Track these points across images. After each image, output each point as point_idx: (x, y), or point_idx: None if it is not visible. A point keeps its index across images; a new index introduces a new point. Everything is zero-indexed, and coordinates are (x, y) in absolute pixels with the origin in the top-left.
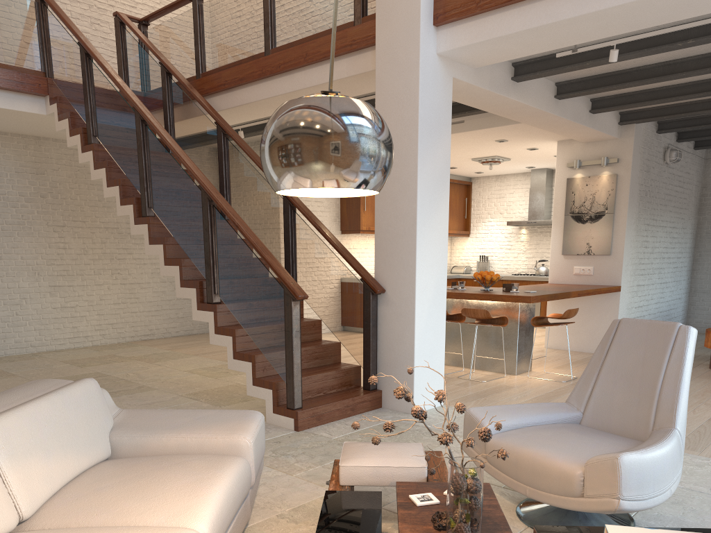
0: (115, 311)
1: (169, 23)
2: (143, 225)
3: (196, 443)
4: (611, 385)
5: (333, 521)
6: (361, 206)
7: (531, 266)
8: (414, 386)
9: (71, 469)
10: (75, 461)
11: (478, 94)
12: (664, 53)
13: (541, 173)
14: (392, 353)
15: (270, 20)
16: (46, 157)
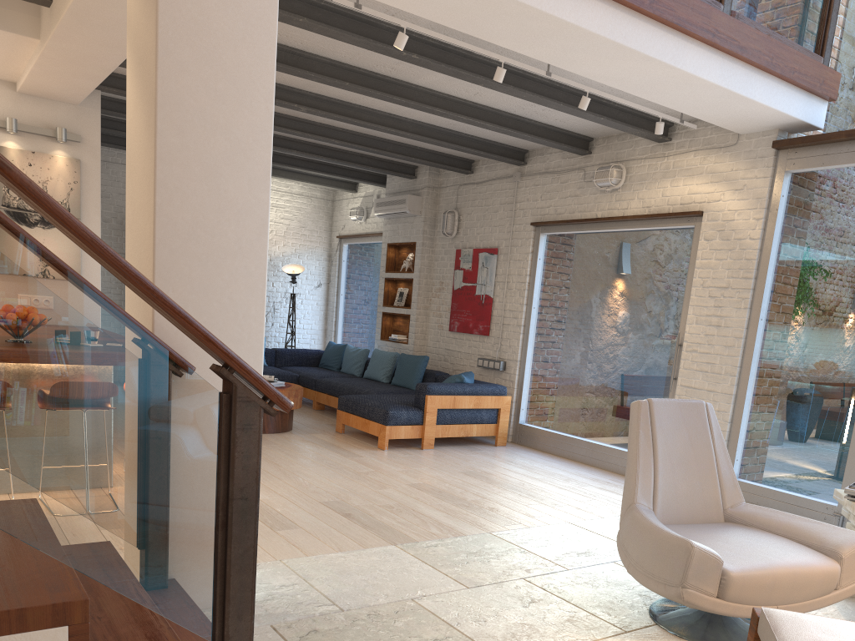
0: None
1: None
2: None
3: None
4: (670, 473)
5: None
6: None
7: None
8: None
9: None
10: None
11: None
12: (314, 41)
13: None
14: None
15: None
16: None
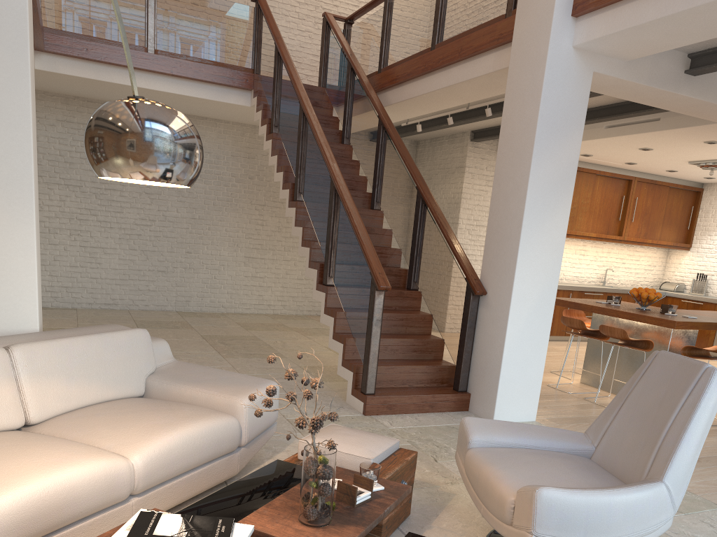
0: (297, 286)
1: (366, 21)
2: (293, 209)
3: (204, 398)
4: (627, 422)
5: (249, 483)
6: None
7: None
8: (498, 394)
9: (92, 396)
10: (98, 390)
11: (637, 90)
12: None
13: None
14: (484, 357)
15: (439, 15)
16: (258, 143)
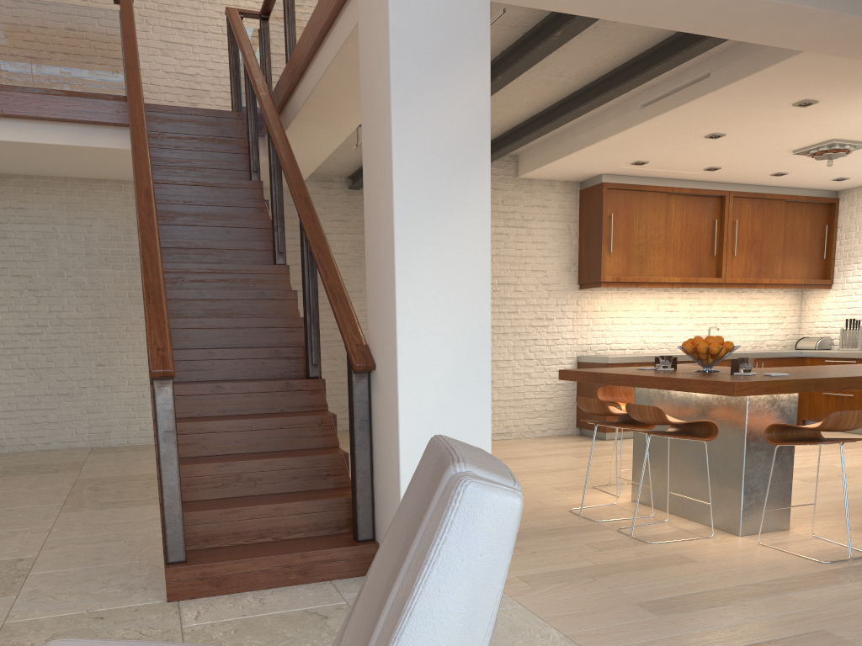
0: None
1: (275, 6)
2: None
3: None
4: (354, 644)
5: None
6: (603, 245)
7: None
8: None
9: None
10: None
11: None
12: None
13: None
14: (384, 479)
15: None
16: None
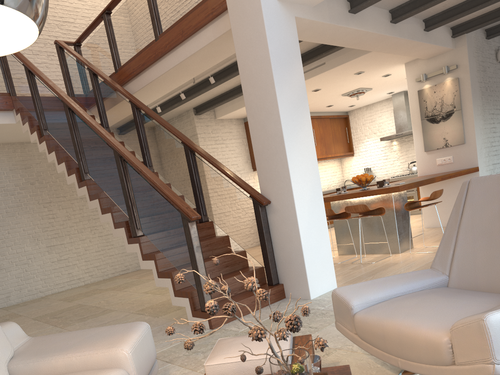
0: (97, 257)
1: (92, 39)
2: (83, 187)
3: (81, 361)
4: (471, 244)
5: None
6: None
7: (405, 168)
8: (307, 276)
9: None
10: None
11: (322, 30)
12: None
13: (400, 95)
14: (285, 252)
15: (154, 14)
16: (30, 155)
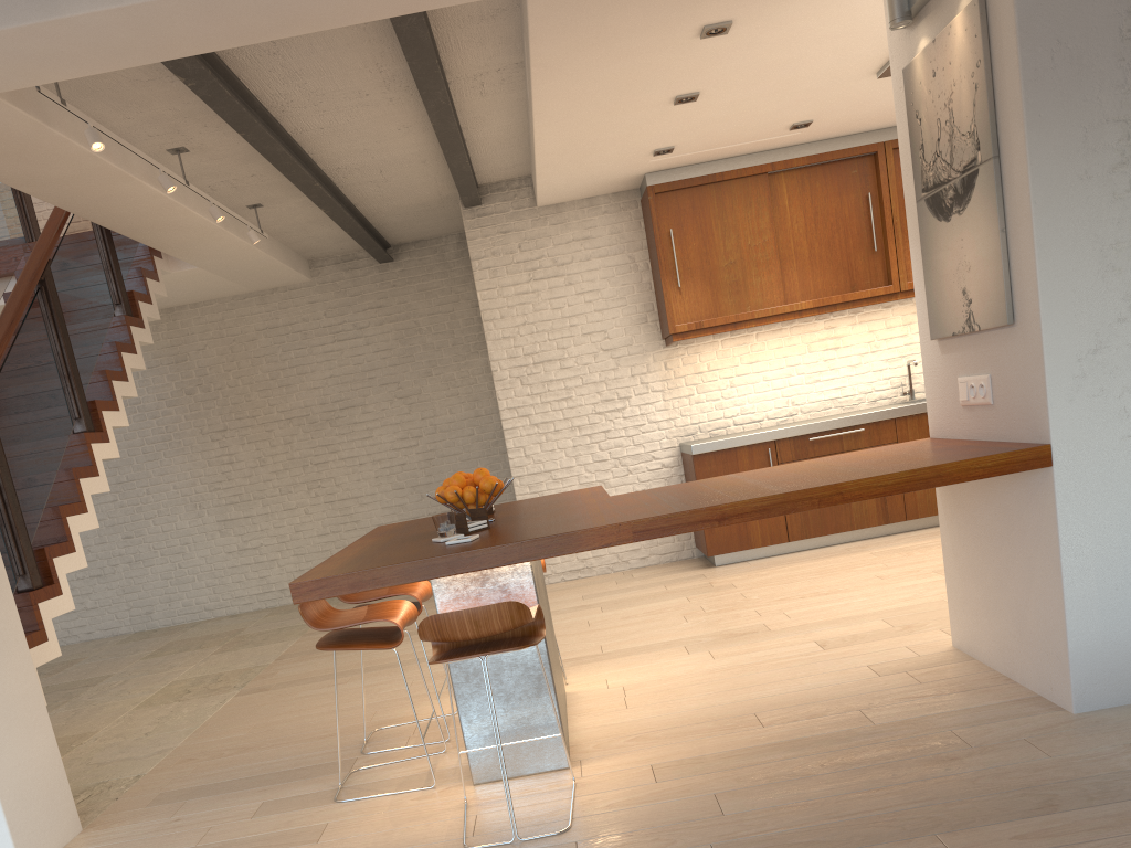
0: (322, 547)
1: None
2: None
3: None
4: None
5: None
6: (664, 280)
7: None
8: None
9: None
10: None
11: None
12: None
13: None
14: None
15: None
16: (185, 334)
